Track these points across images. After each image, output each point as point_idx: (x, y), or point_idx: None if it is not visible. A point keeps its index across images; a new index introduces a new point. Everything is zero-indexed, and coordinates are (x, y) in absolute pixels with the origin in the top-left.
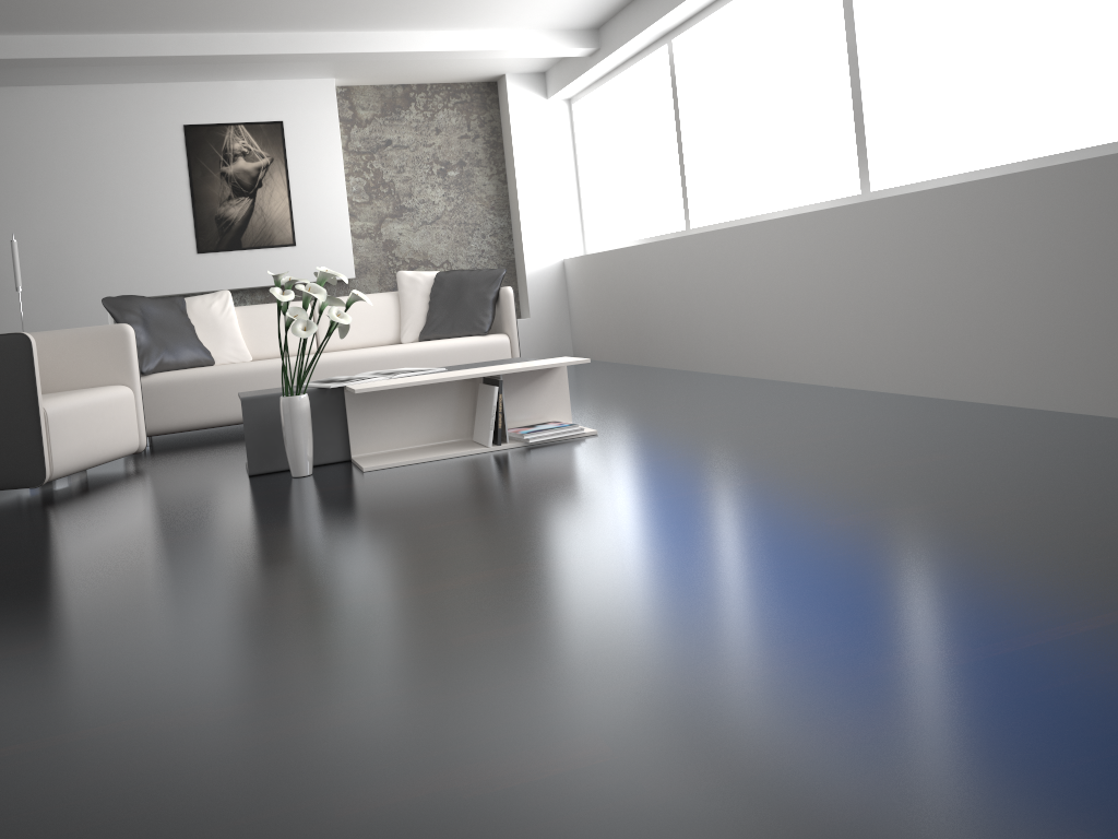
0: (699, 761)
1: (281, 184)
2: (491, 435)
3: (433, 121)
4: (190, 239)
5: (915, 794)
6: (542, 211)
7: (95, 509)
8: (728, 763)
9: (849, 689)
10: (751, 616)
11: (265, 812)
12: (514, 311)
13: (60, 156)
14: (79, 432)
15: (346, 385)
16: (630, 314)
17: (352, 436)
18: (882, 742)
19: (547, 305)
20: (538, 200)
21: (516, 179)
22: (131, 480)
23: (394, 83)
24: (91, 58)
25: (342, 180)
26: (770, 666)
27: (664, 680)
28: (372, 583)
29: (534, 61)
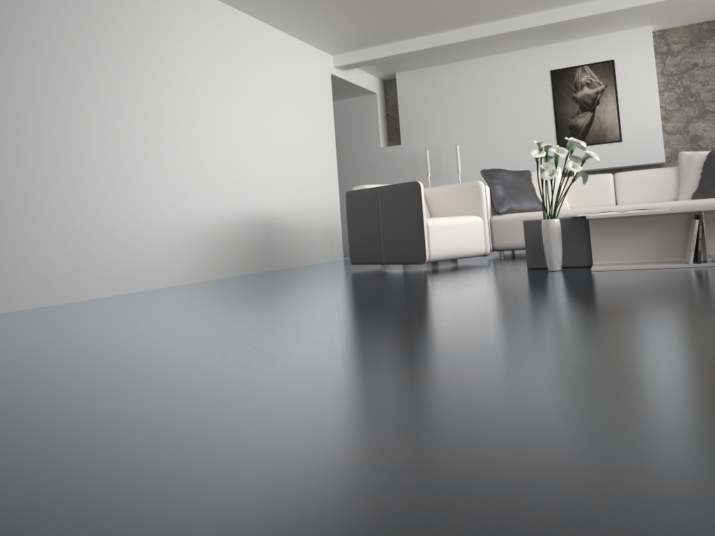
0: (531, 395)
1: (611, 101)
2: (692, 255)
3: None
4: (553, 140)
5: (637, 438)
6: None
7: (438, 275)
8: (546, 399)
9: (703, 391)
10: (709, 351)
11: (320, 367)
12: None
13: (482, 97)
14: (446, 237)
15: (588, 215)
16: None
17: (593, 250)
18: (670, 415)
19: None
20: None
21: None
22: (471, 267)
23: (700, 21)
24: (488, 36)
25: (655, 95)
26: (668, 372)
27: (583, 365)
28: (506, 310)
29: None
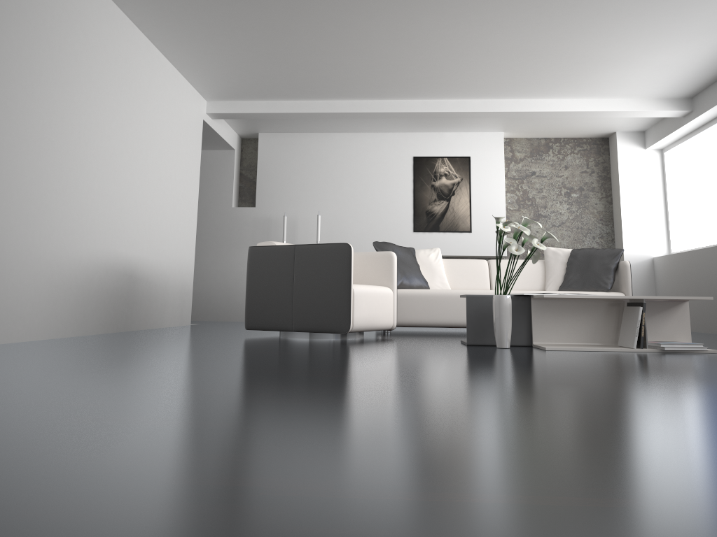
0: None
1: (465, 194)
2: (636, 340)
3: (563, 161)
4: (410, 223)
5: None
6: (638, 223)
7: (381, 346)
8: None
9: None
10: None
11: (625, 441)
12: (630, 277)
13: (346, 171)
14: (366, 307)
15: (533, 294)
16: (711, 295)
17: (534, 329)
18: None
19: (639, 288)
20: (635, 215)
21: (620, 200)
22: (392, 340)
23: (539, 136)
24: (374, 113)
25: (503, 194)
26: None
27: None
28: (603, 383)
29: (638, 122)
